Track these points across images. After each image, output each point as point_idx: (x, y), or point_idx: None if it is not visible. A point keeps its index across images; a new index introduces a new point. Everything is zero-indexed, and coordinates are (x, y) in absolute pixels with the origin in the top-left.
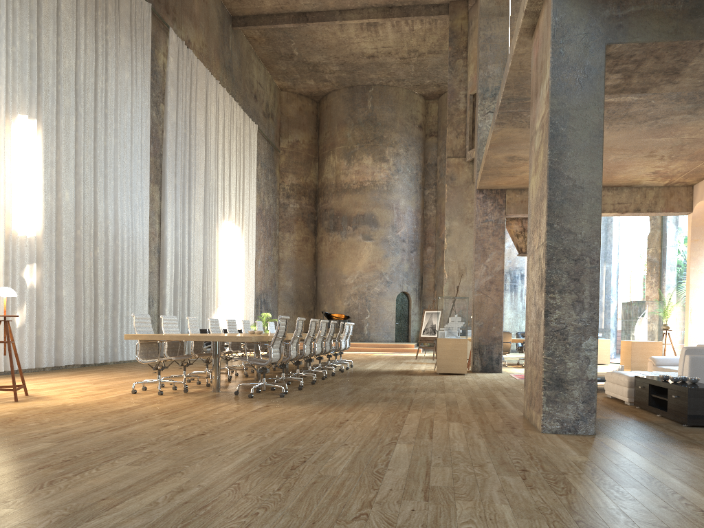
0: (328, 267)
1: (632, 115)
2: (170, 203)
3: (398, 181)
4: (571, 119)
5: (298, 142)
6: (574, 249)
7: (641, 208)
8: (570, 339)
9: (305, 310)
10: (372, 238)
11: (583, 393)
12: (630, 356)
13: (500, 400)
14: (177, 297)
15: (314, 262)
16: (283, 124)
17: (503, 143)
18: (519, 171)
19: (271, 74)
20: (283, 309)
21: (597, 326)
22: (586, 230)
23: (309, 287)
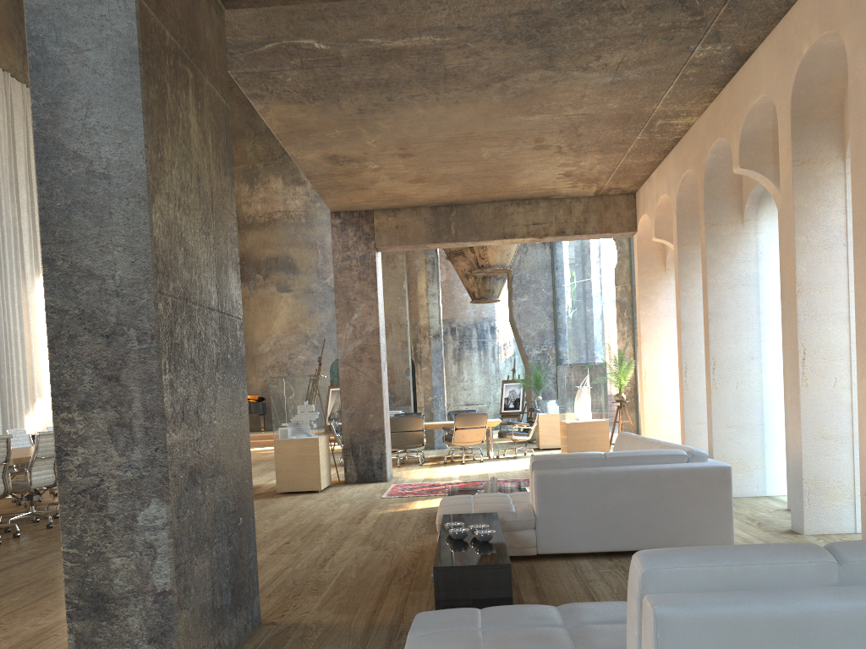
0: None
1: (457, 73)
2: None
3: (321, 210)
4: (71, 26)
5: None
6: (103, 313)
7: (567, 229)
8: (112, 507)
9: None
10: (291, 289)
11: (150, 622)
12: (567, 444)
13: None
14: None
15: None
16: None
17: (296, 132)
18: (366, 180)
19: None
20: None
21: (166, 477)
22: (125, 270)
23: None
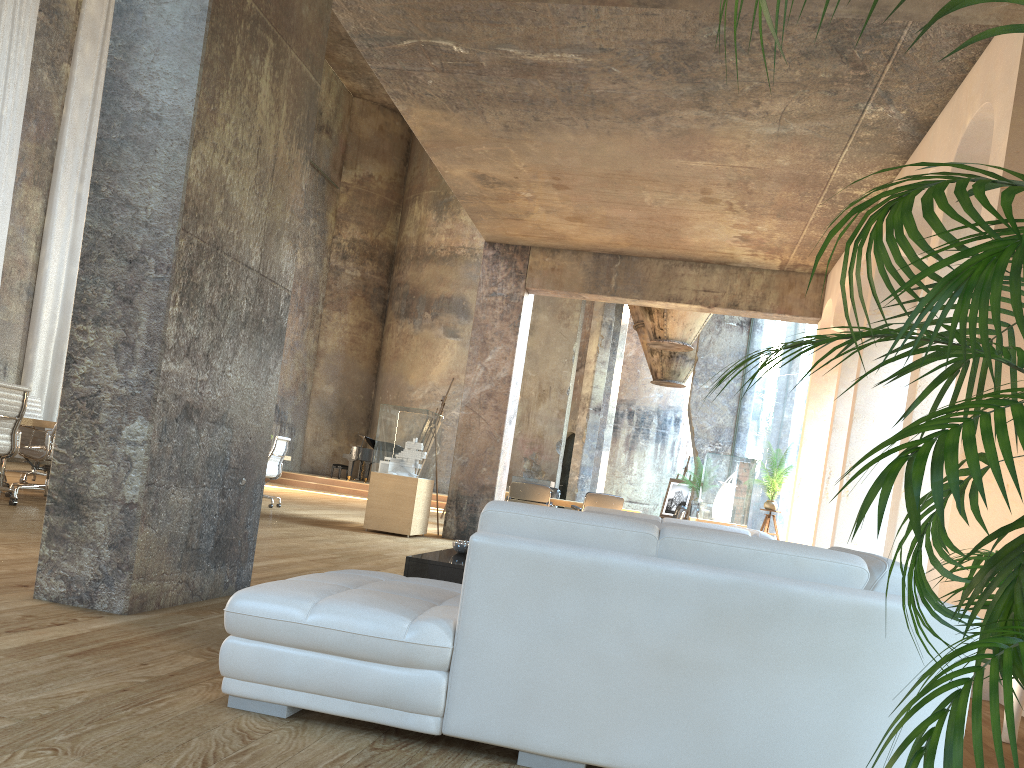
0: (390, 371)
1: (604, 99)
2: (62, 221)
3: None
4: None
5: (370, 178)
6: (131, 240)
7: (740, 303)
8: (103, 417)
9: (351, 432)
10: (459, 335)
11: (113, 529)
12: None
13: (266, 562)
14: (60, 369)
15: (376, 363)
16: (351, 148)
17: (442, 142)
18: (520, 210)
19: (334, 67)
20: (315, 427)
21: (154, 399)
22: (157, 204)
23: (361, 399)
